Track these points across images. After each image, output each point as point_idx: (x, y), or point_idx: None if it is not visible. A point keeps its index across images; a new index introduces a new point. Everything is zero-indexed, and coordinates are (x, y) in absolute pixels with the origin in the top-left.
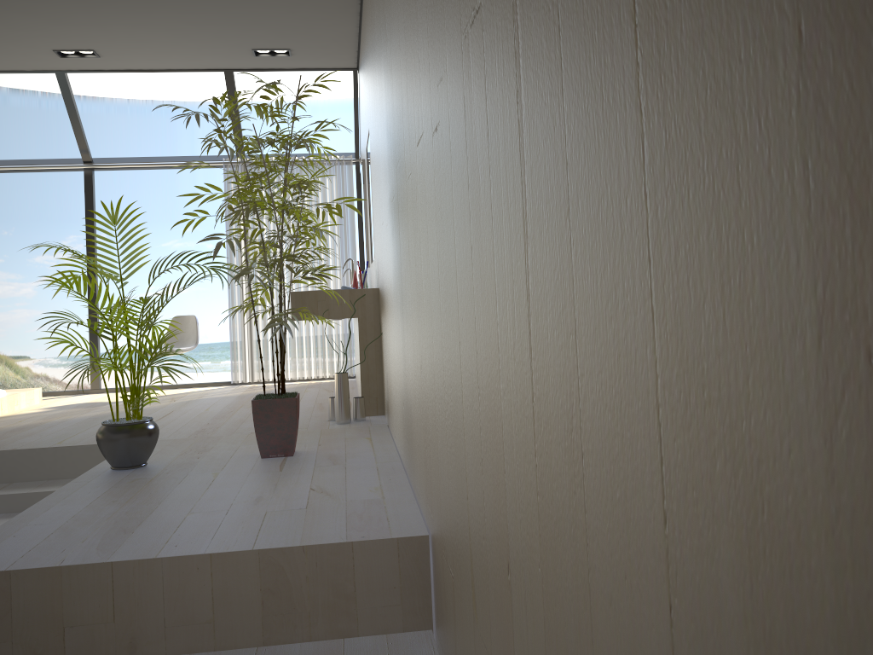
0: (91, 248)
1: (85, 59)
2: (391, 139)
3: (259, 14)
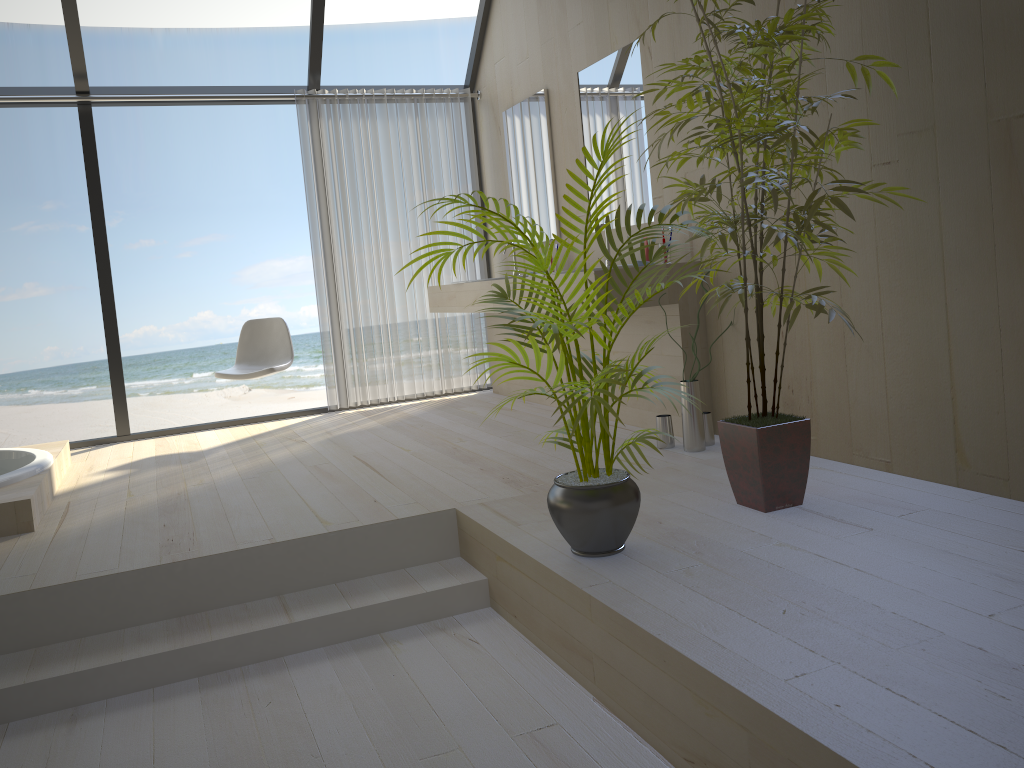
0: (100, 225)
1: None
2: None
3: None
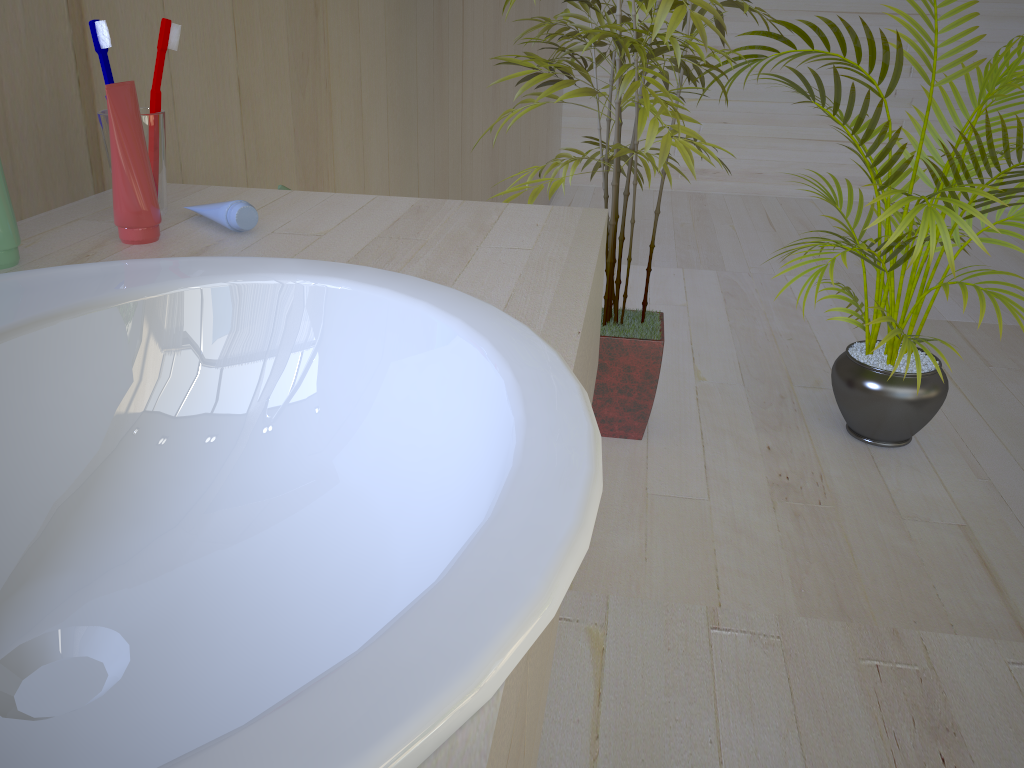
0: None
1: None
2: None
3: None
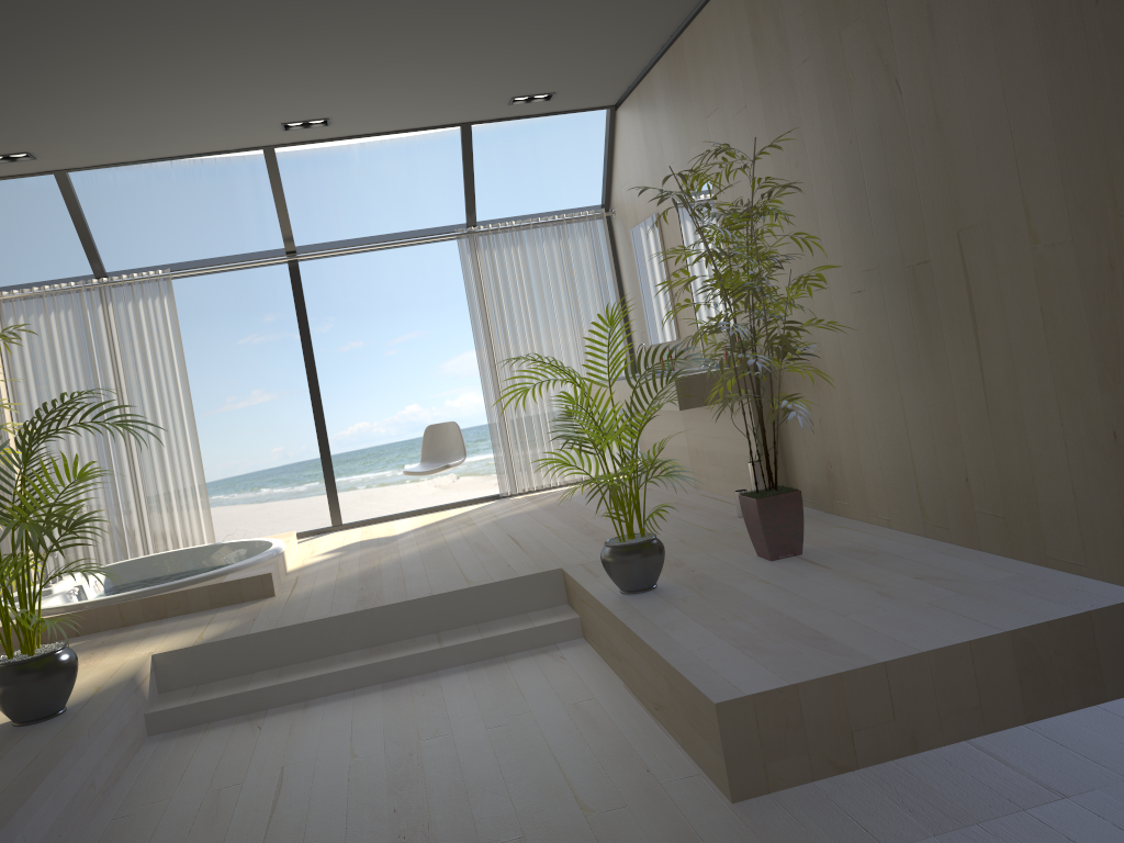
0: (309, 356)
1: (310, 129)
2: (919, 200)
3: (551, 58)
